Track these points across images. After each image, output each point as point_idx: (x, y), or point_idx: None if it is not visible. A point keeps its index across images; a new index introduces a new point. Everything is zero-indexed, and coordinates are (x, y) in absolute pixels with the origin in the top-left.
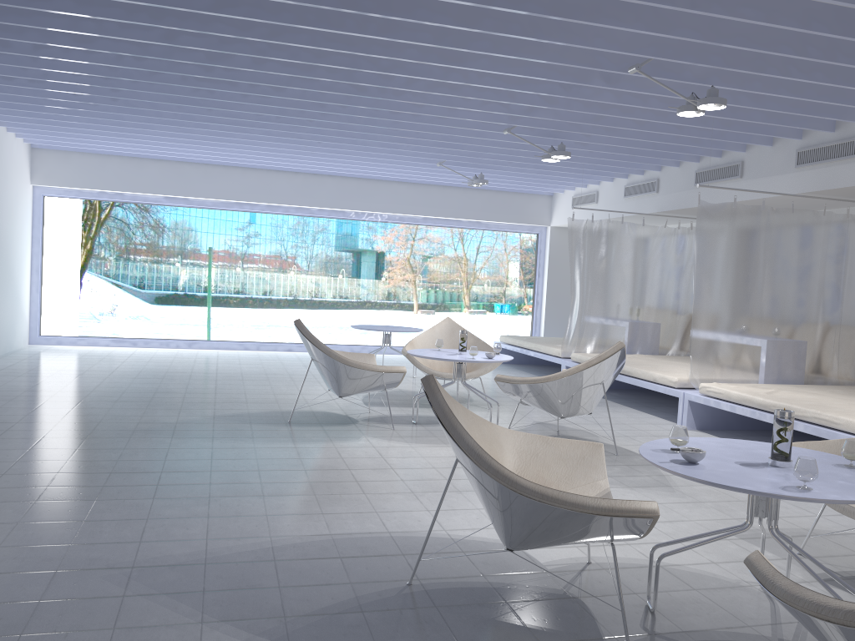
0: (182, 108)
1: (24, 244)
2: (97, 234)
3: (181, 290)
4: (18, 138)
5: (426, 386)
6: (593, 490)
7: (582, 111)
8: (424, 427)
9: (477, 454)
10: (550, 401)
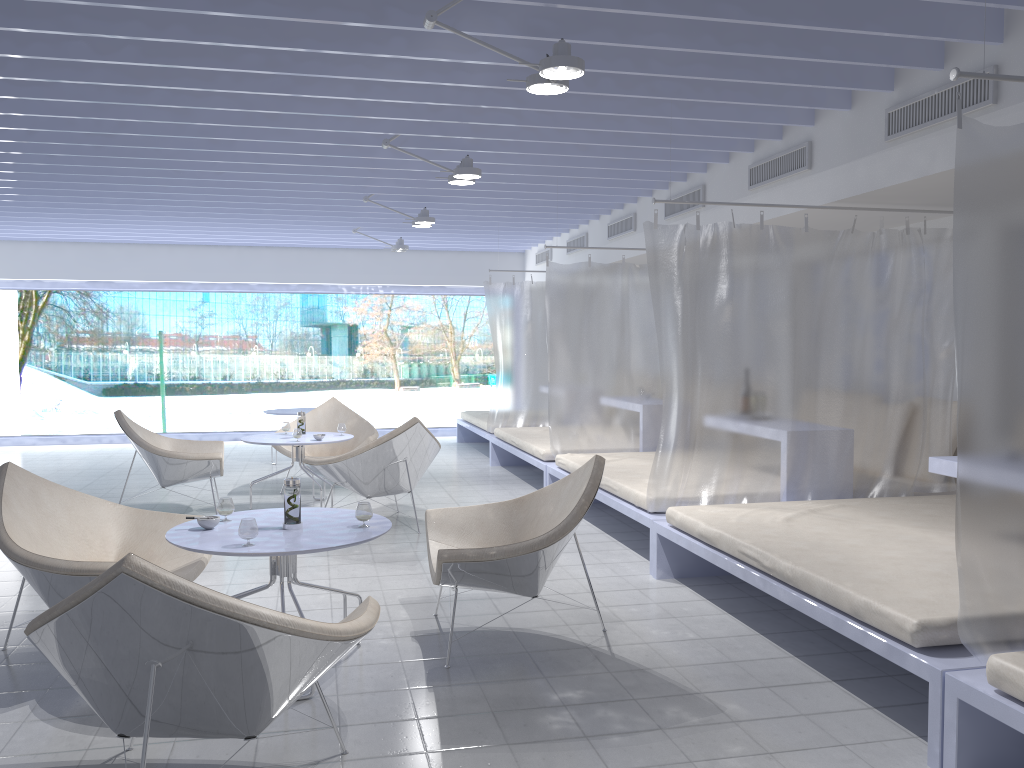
0: (36, 197)
1: None
2: (35, 324)
3: (131, 380)
4: None
5: None
6: (187, 560)
7: (410, 178)
8: None
9: None
10: (350, 481)
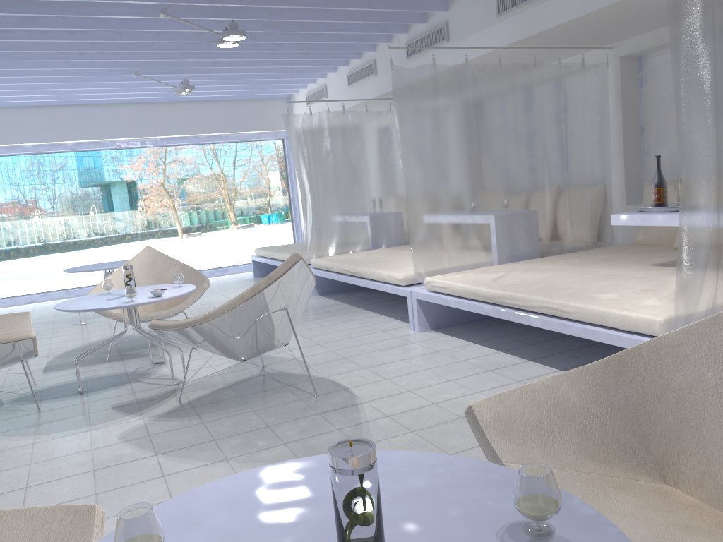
0: None
1: None
2: None
3: None
4: None
5: None
6: None
7: None
8: (88, 398)
9: None
10: (220, 345)
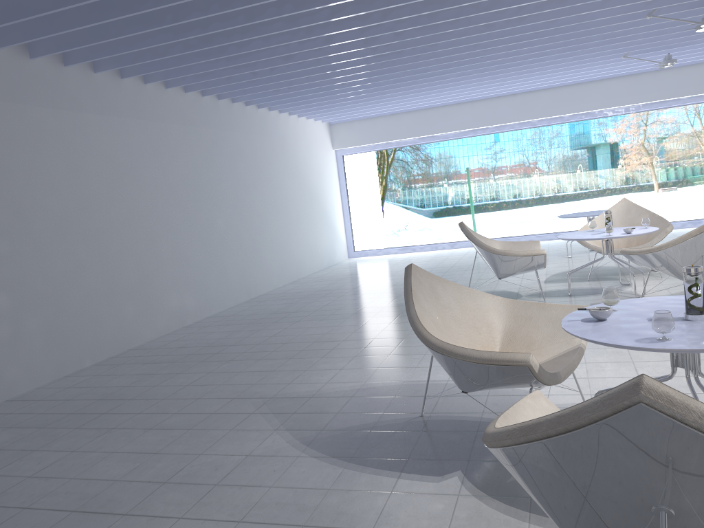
0: (386, 77)
1: (333, 191)
2: (387, 174)
3: (450, 205)
4: (317, 121)
5: (405, 273)
6: (566, 346)
7: None
8: (574, 298)
9: (412, 321)
10: (670, 268)
